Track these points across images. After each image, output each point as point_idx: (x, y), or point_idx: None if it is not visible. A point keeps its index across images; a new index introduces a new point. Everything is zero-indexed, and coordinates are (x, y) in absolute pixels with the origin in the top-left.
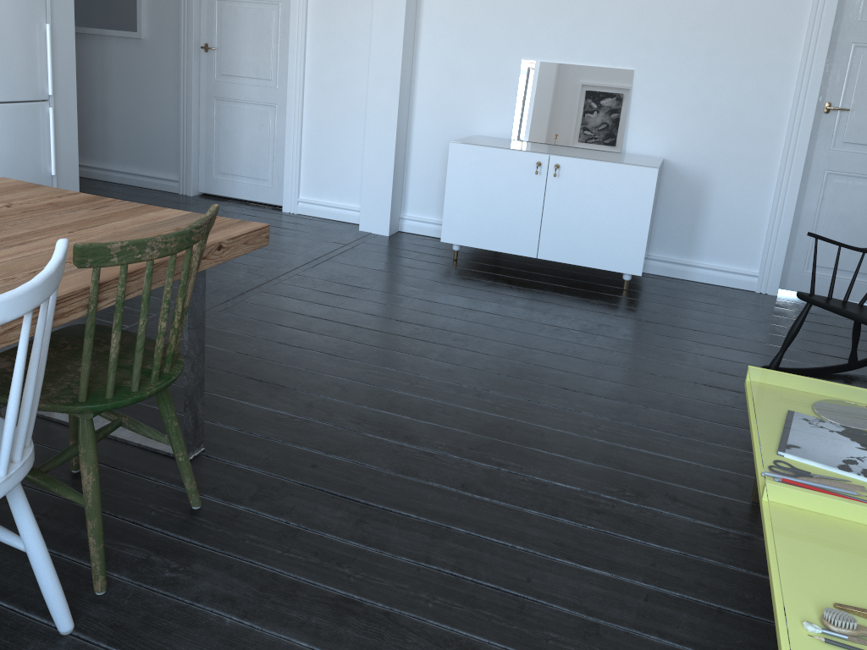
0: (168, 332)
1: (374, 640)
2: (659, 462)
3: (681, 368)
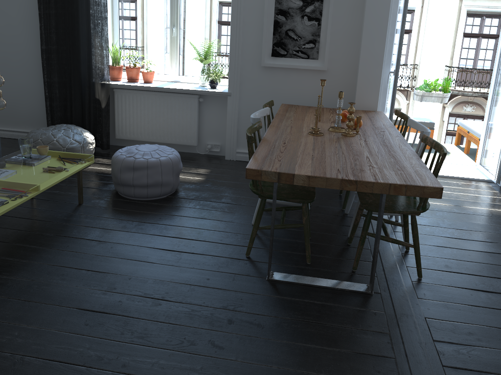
0: None
1: (167, 229)
2: None
3: None
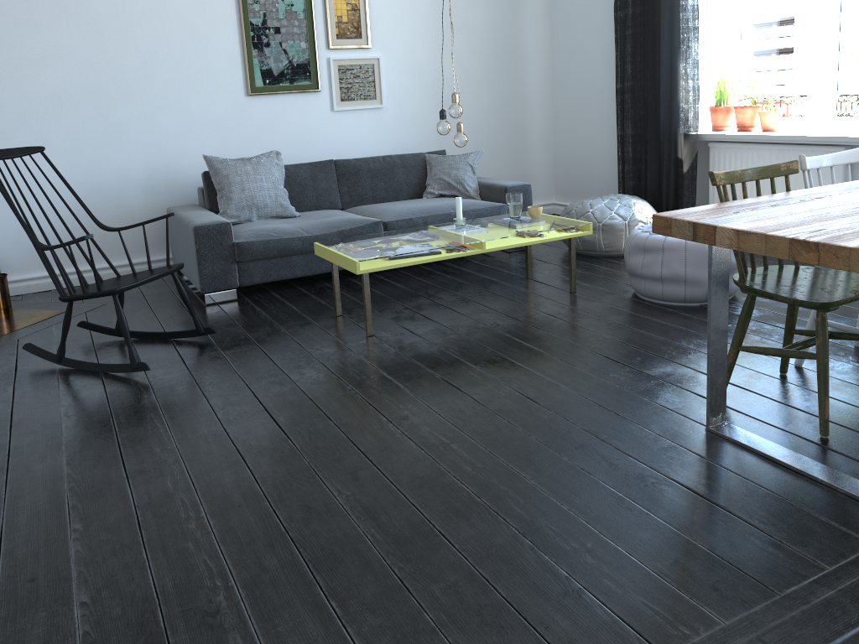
0: (729, 638)
1: (643, 339)
2: (375, 356)
3: (169, 399)
